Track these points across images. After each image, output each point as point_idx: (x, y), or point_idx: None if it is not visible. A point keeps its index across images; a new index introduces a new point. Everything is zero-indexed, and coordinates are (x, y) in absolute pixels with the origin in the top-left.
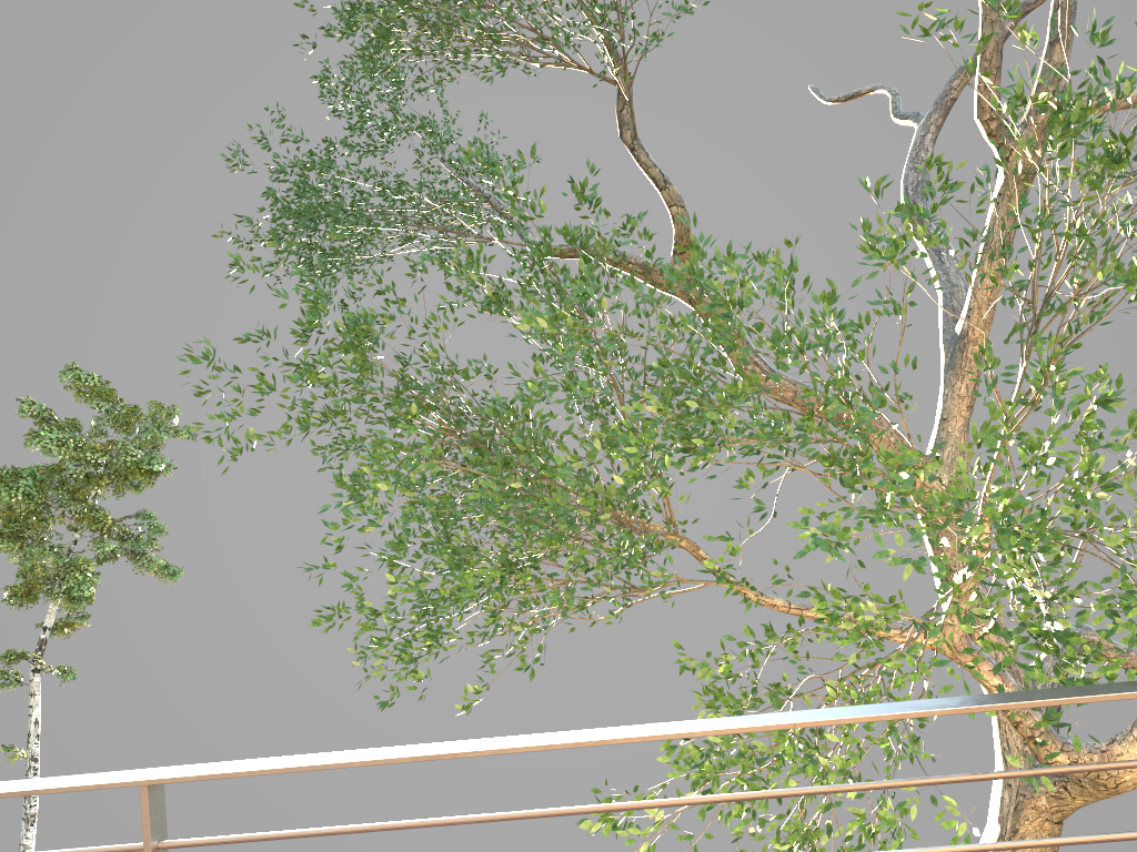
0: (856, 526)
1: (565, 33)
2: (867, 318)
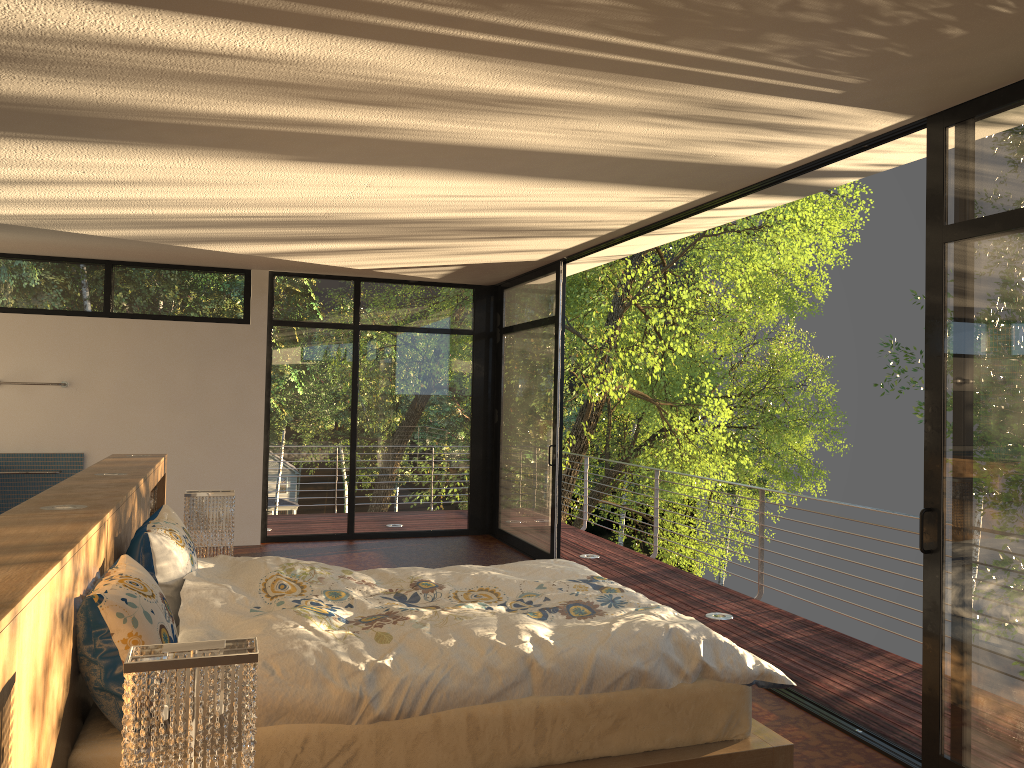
0: None
1: None
2: None
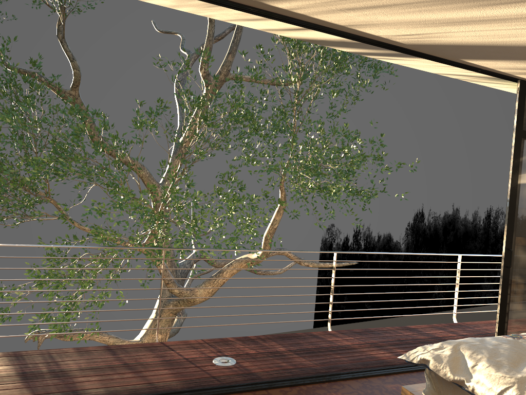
0: (108, 208)
1: (39, 1)
2: (131, 142)
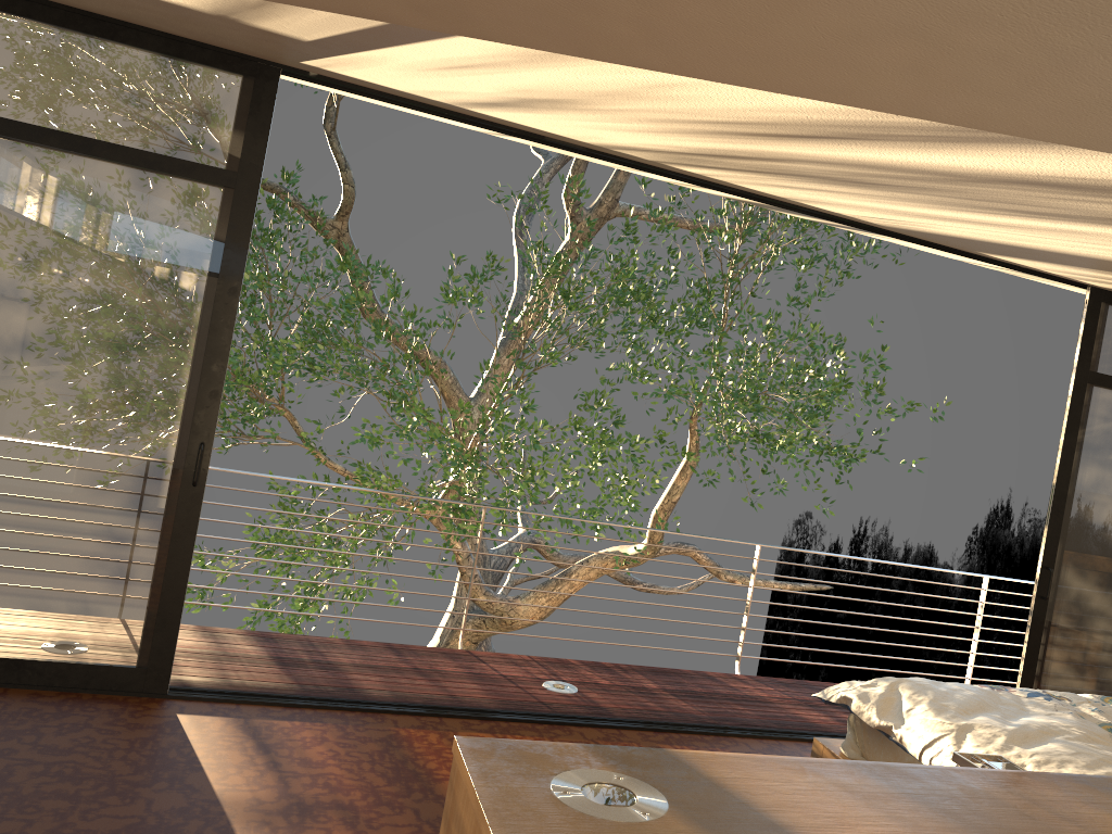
0: (389, 435)
1: None
2: (435, 324)
